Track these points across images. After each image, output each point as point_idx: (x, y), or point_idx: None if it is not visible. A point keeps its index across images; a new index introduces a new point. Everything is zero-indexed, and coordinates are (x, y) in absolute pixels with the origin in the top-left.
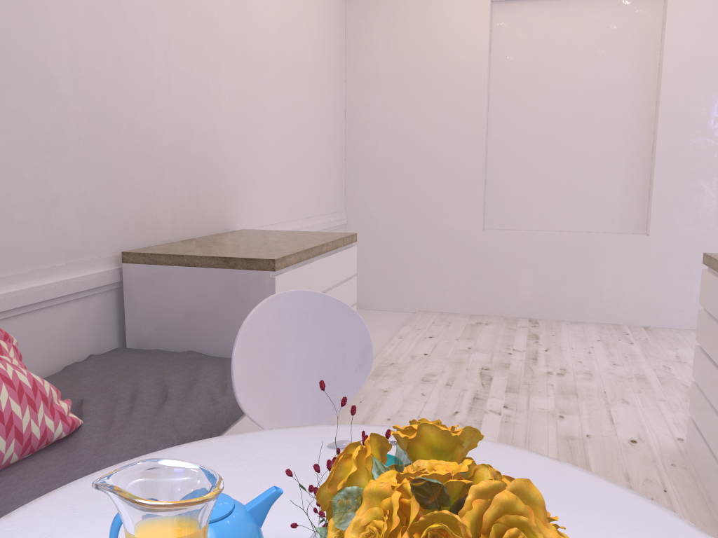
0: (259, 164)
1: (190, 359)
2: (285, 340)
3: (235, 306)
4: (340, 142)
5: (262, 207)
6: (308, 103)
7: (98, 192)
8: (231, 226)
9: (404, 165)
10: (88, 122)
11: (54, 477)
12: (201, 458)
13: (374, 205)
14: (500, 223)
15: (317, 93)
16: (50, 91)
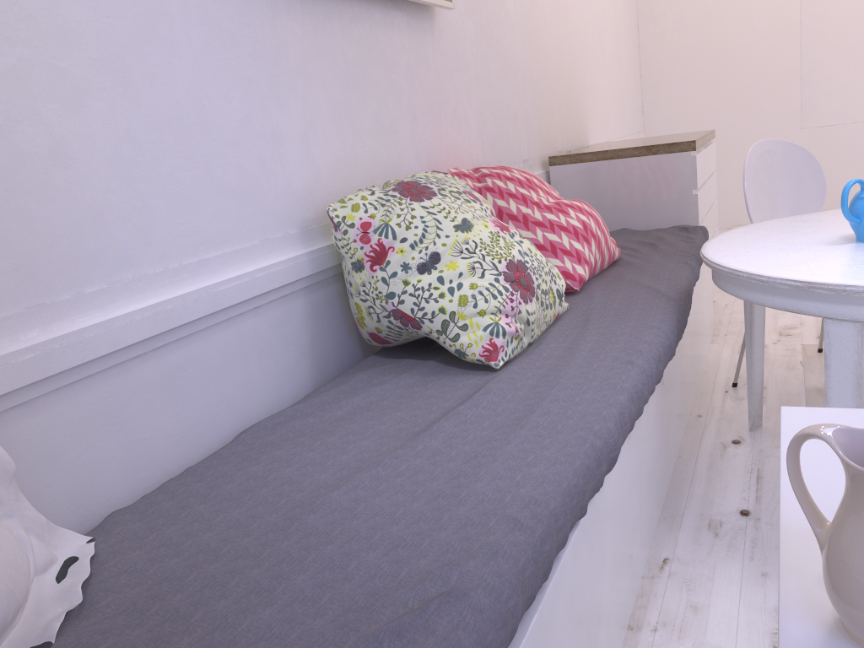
0: (595, 82)
1: (628, 233)
2: (764, 177)
3: (658, 187)
4: (636, 58)
5: (600, 124)
6: (617, 18)
7: (530, 107)
8: (587, 141)
9: (708, 72)
10: (523, 47)
11: (639, 272)
12: (781, 223)
13: (676, 120)
14: (819, 119)
15: (621, 7)
16: (508, 23)
